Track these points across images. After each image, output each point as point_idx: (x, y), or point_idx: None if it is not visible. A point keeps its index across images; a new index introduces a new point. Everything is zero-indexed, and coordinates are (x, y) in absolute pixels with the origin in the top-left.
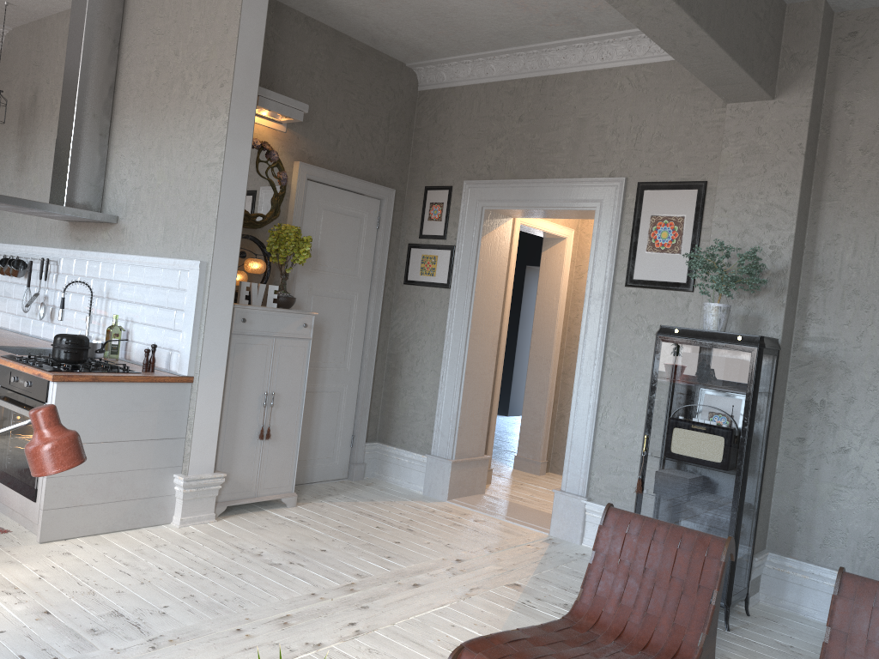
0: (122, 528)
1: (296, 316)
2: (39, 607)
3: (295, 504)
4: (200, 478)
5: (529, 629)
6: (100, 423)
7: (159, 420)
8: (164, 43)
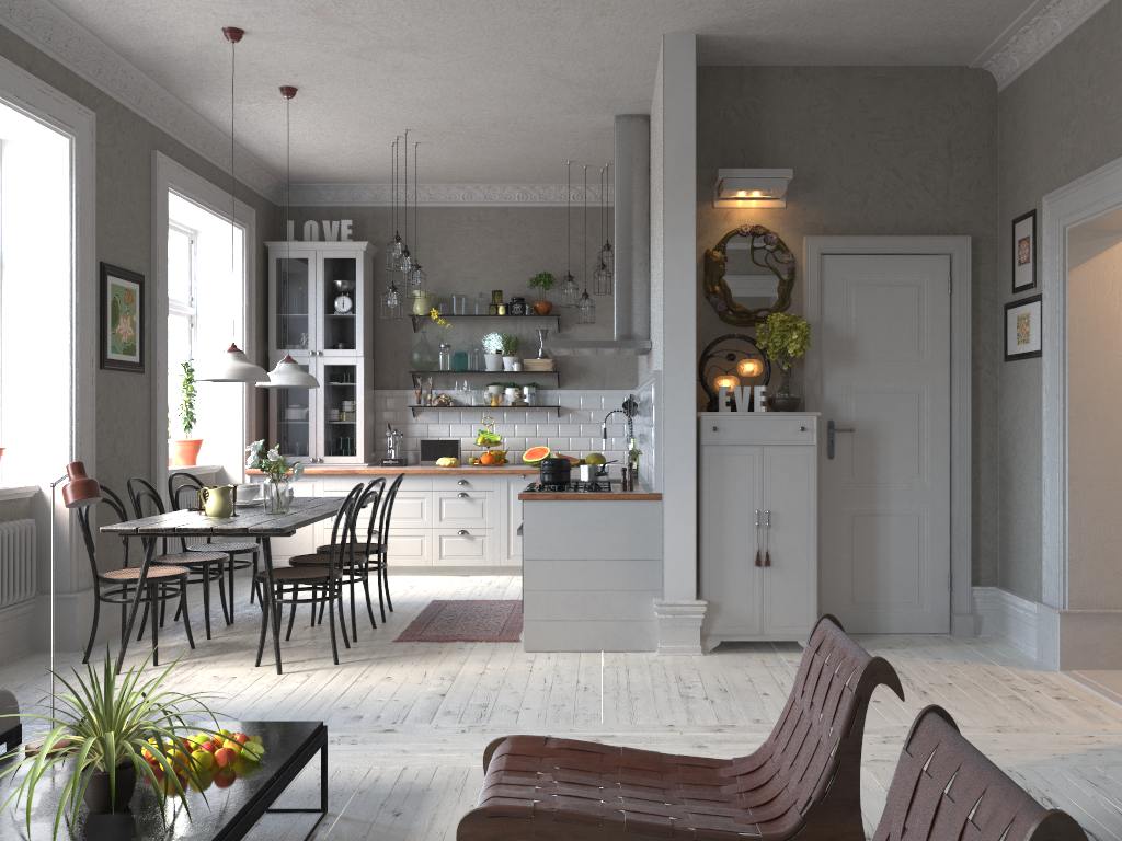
0: (602, 648)
1: (788, 418)
2: (443, 691)
3: None
4: (674, 603)
5: (638, 751)
6: (567, 540)
7: (628, 539)
8: (654, 156)
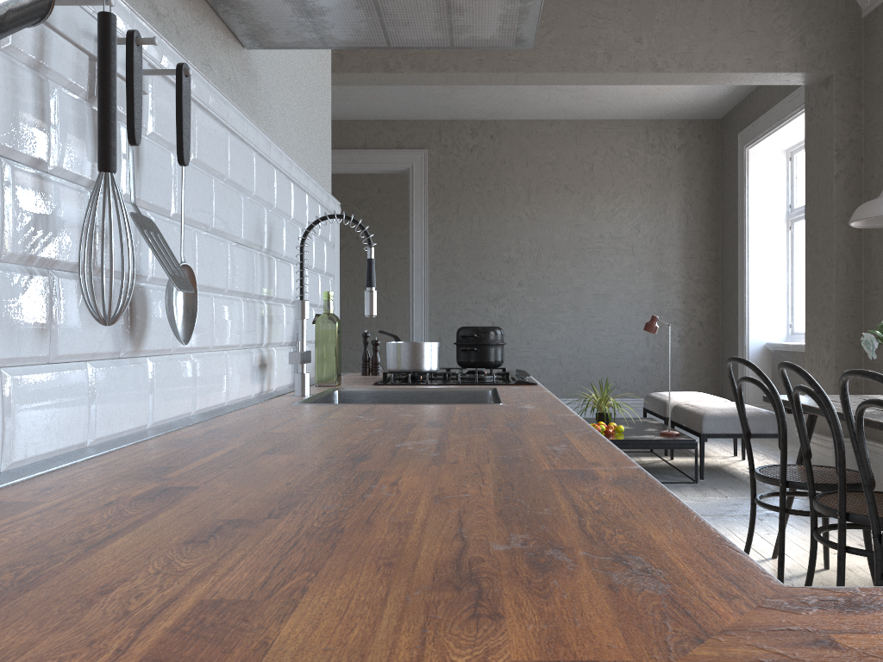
0: None
1: None
2: None
3: None
4: None
5: None
6: None
7: None
8: None
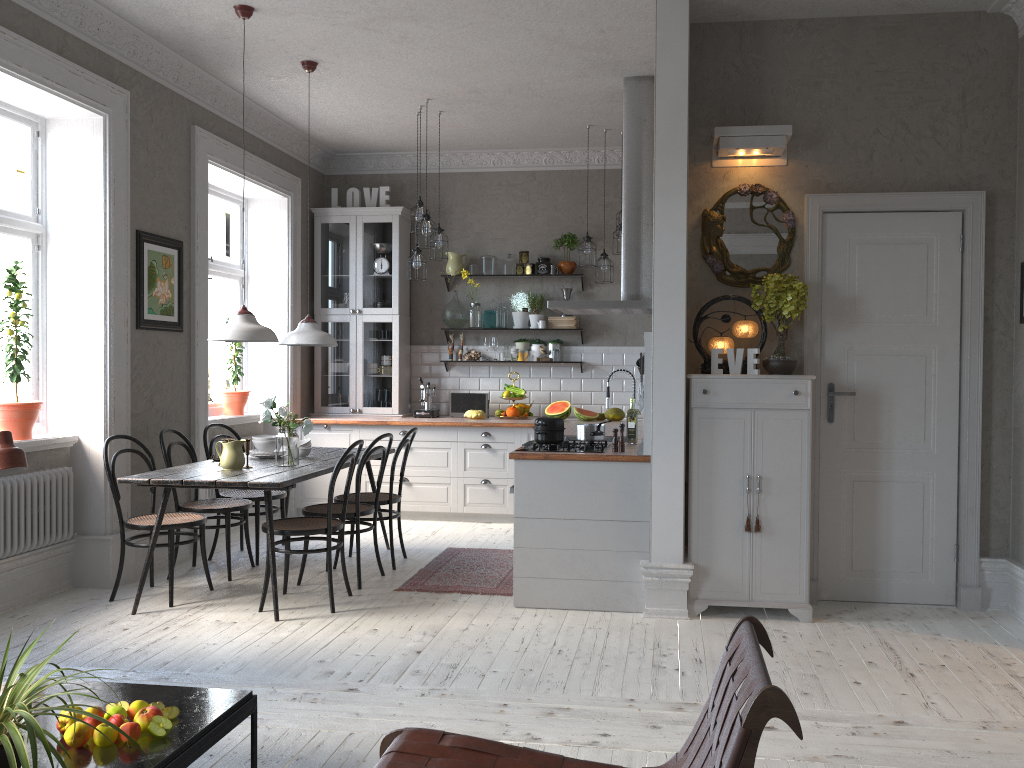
0: (590, 607)
1: (781, 382)
2: (420, 647)
3: (810, 620)
4: (660, 566)
5: (539, 754)
6: (556, 500)
7: (617, 500)
8: None
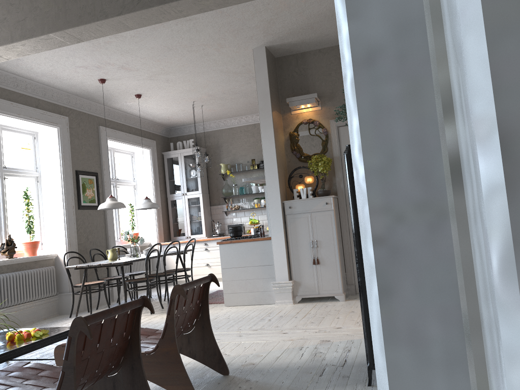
0: (255, 303)
1: (320, 199)
2: None
3: (344, 300)
4: (278, 282)
5: (150, 329)
6: (237, 259)
7: (260, 257)
8: None
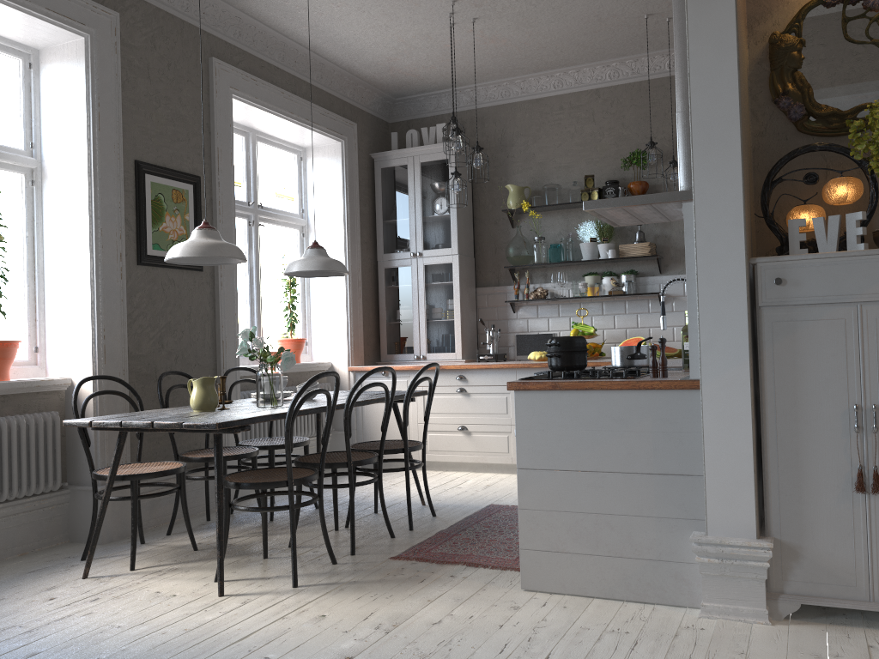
0: (623, 596)
1: None
2: (356, 651)
3: None
4: (720, 542)
5: None
6: (571, 445)
7: (655, 445)
8: None
